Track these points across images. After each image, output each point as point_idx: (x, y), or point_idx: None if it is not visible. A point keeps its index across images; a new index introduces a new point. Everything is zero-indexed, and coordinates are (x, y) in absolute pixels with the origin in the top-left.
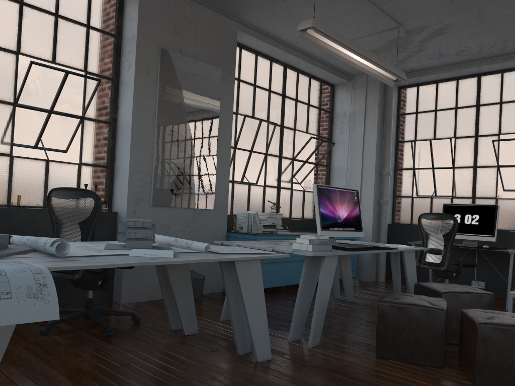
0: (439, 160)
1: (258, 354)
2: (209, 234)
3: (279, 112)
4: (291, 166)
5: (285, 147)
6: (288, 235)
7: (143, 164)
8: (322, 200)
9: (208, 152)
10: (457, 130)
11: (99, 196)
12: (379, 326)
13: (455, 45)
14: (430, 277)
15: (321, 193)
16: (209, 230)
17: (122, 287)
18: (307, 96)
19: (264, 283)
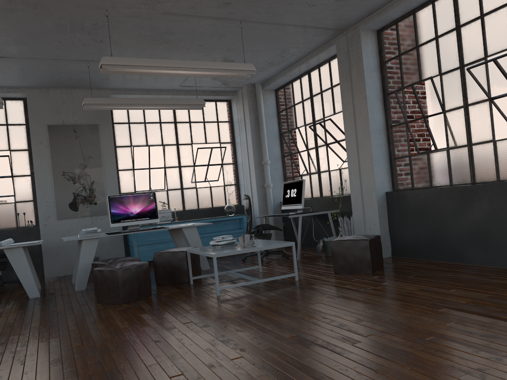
0: (299, 145)
1: (29, 294)
2: (107, 231)
3: (173, 135)
4: (193, 171)
5: (184, 159)
6: (163, 224)
7: (47, 196)
8: (113, 205)
9: (96, 179)
10: (305, 119)
11: (31, 218)
12: (92, 276)
13: (257, 62)
14: (297, 240)
15: (112, 200)
16: (107, 228)
17: (44, 269)
18: (201, 116)
19: (144, 258)
